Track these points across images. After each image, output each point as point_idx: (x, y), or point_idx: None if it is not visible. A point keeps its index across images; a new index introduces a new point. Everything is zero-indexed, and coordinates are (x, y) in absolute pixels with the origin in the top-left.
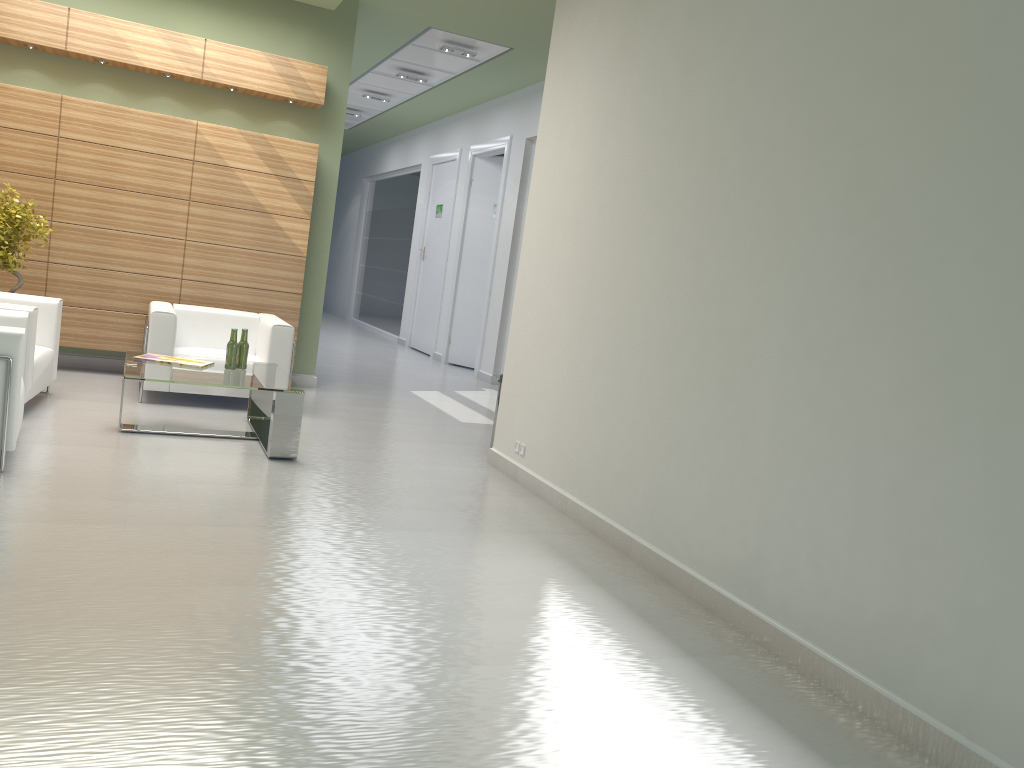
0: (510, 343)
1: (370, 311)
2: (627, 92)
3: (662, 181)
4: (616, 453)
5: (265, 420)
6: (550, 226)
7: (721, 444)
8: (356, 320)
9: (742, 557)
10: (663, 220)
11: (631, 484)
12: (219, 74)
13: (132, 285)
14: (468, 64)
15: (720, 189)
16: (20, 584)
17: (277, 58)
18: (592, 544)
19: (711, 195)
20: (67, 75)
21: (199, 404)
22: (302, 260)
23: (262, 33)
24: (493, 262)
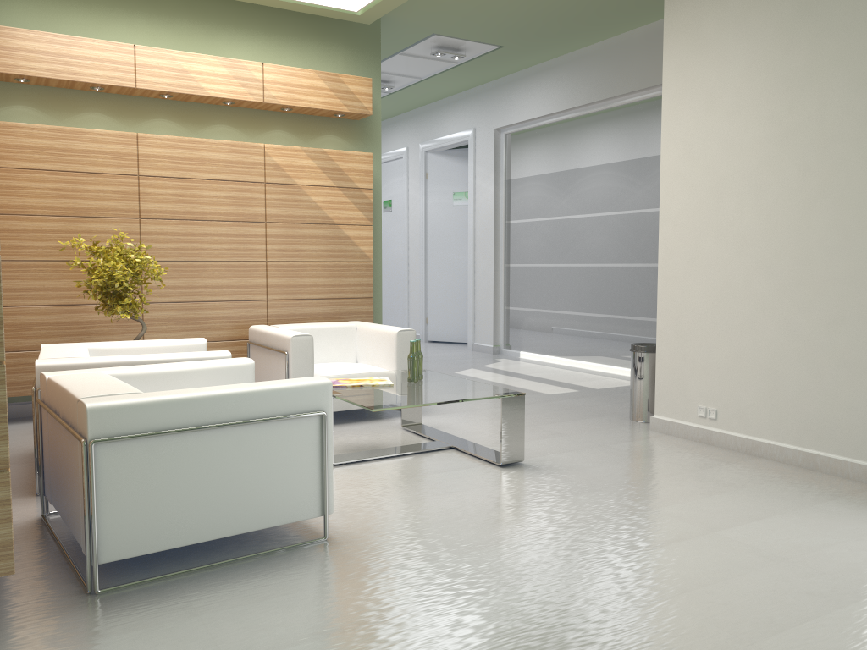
0: (662, 313)
1: None
2: (822, 55)
3: None
4: None
5: (421, 426)
6: (708, 196)
7: None
8: None
9: None
10: None
11: None
12: (278, 96)
13: (223, 313)
14: (442, 67)
15: None
16: None
17: (327, 75)
18: None
19: None
20: (128, 113)
21: (335, 420)
22: (370, 265)
23: (301, 53)
24: (473, 244)
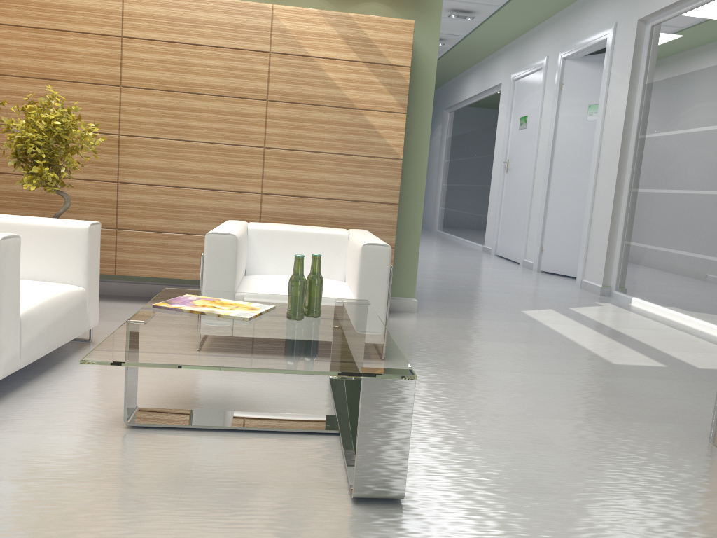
0: None
1: (453, 223)
2: None
3: None
4: None
5: (354, 382)
6: None
7: None
8: (440, 232)
9: None
10: None
11: None
12: None
13: (208, 203)
14: None
15: None
16: None
17: None
18: None
19: None
20: None
21: None
22: (397, 163)
23: None
24: (596, 163)
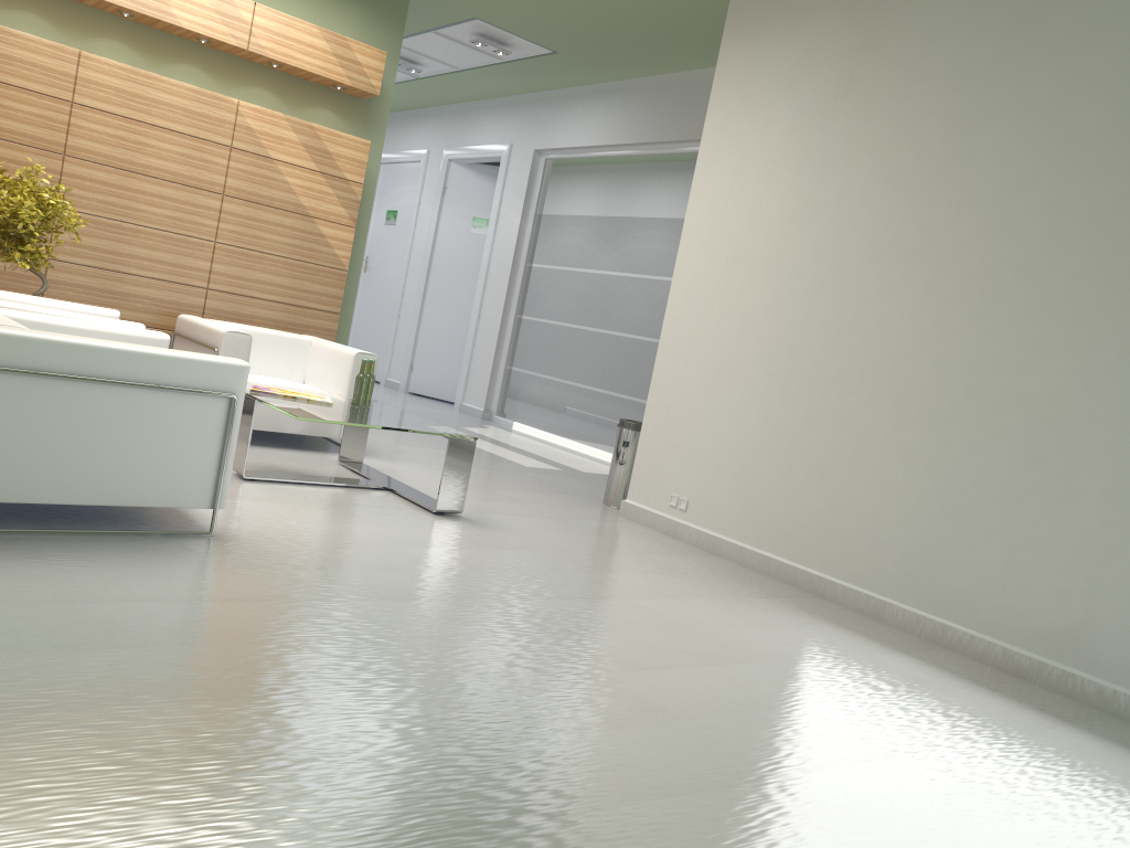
0: (655, 387)
1: None
2: (856, 138)
3: (919, 237)
4: (851, 513)
5: (361, 464)
6: (724, 266)
7: (1025, 510)
8: None
9: (1062, 622)
10: (922, 277)
11: (878, 546)
12: (268, 46)
13: (149, 293)
14: (483, 61)
15: (1014, 254)
16: (457, 680)
17: (333, 35)
18: (834, 608)
19: (1000, 259)
20: (74, 24)
21: (262, 443)
22: (343, 274)
23: (306, 2)
24: (484, 283)
